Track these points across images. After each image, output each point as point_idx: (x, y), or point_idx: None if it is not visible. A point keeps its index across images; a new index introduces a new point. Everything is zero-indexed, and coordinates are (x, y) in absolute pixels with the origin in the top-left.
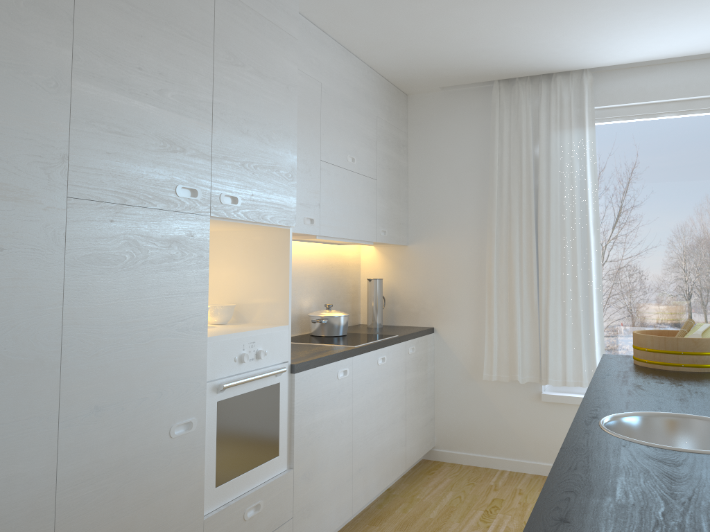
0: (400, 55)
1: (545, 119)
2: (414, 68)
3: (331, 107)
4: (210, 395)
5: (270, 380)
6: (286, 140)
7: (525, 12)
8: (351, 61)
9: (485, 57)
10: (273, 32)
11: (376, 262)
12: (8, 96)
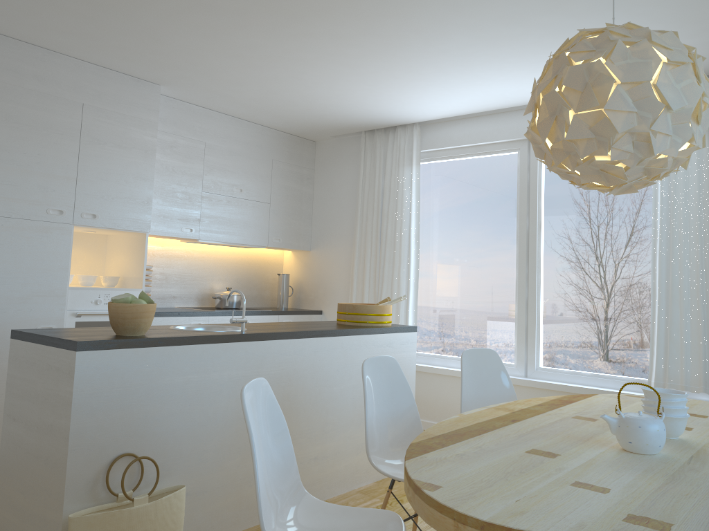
0: (274, 119)
1: (390, 159)
2: (295, 126)
3: (216, 157)
4: (70, 317)
5: None
6: (143, 182)
7: (316, 95)
8: (242, 124)
9: (331, 118)
10: (134, 121)
11: (292, 263)
12: None
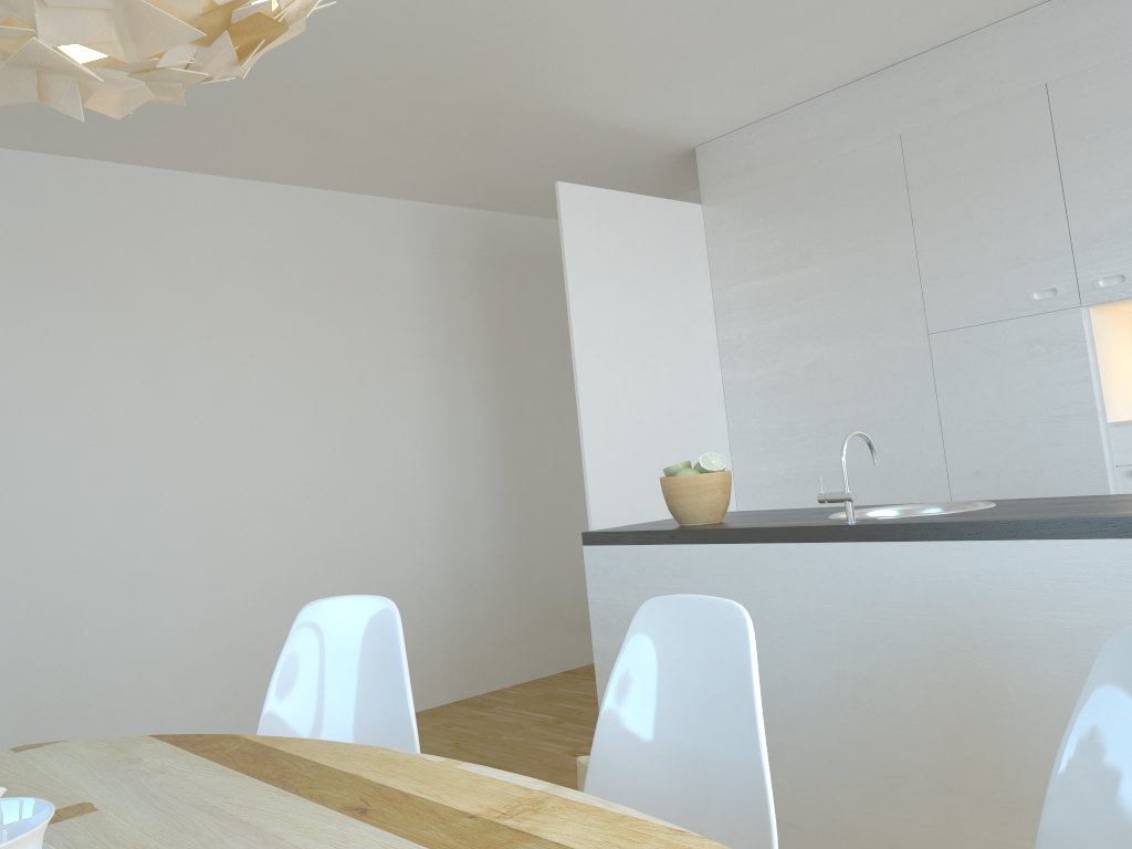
0: None
1: None
2: None
3: None
4: (1124, 480)
5: None
6: None
7: None
8: None
9: None
10: None
11: None
12: (881, 289)
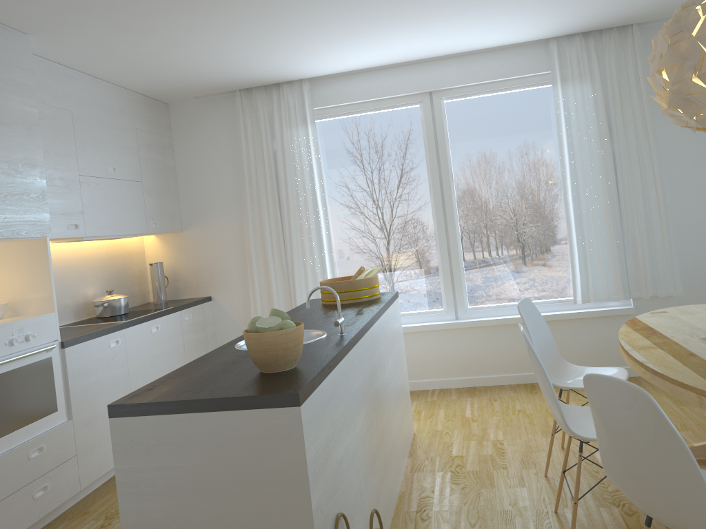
0: (145, 78)
1: (278, 120)
2: (163, 86)
3: (85, 129)
4: None
5: (41, 356)
6: (33, 170)
7: (230, 48)
8: (102, 86)
9: (218, 76)
10: (9, 86)
11: (158, 248)
12: None
